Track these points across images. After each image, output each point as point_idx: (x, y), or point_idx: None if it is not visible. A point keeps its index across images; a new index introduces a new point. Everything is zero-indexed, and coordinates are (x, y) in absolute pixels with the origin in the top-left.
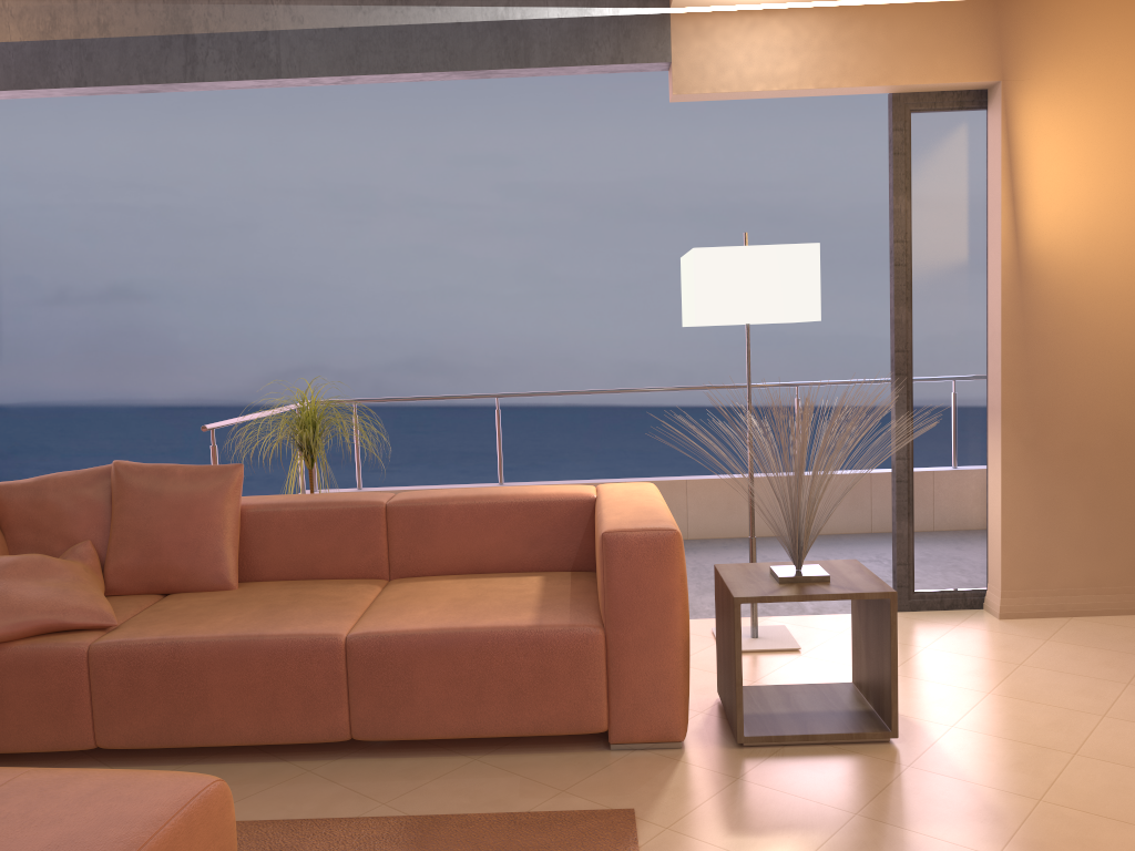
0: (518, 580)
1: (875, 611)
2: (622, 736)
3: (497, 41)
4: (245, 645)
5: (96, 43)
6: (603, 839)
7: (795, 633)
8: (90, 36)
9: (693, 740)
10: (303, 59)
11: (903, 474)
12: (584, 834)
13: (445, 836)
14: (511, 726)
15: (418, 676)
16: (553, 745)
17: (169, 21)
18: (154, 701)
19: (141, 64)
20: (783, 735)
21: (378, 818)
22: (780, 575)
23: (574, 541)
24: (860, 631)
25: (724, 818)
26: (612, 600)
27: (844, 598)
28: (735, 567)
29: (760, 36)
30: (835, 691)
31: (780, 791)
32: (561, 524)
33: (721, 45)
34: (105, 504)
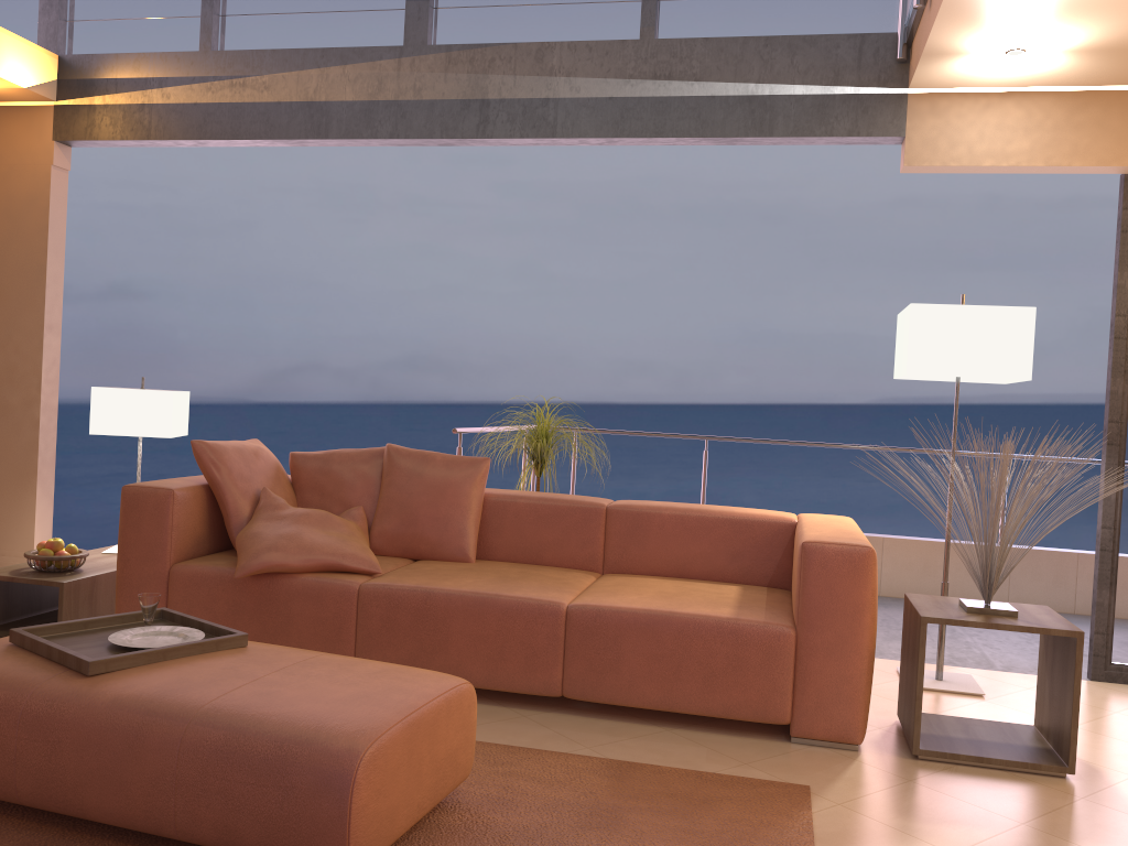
0: (718, 586)
1: (1061, 652)
2: (803, 730)
3: (745, 113)
4: (483, 601)
5: (410, 104)
6: (779, 802)
7: (980, 682)
8: (406, 98)
9: (869, 747)
10: (575, 122)
11: (1108, 543)
12: (763, 796)
13: (639, 777)
14: (702, 705)
15: (625, 648)
16: (738, 731)
17: (469, 88)
18: (405, 638)
19: (443, 122)
20: (957, 753)
21: (583, 756)
22: (968, 605)
23: (772, 559)
24: (1045, 673)
25: (893, 806)
26: (805, 603)
27: (1029, 631)
28: (925, 597)
29: (994, 115)
30: (1015, 730)
31: (950, 796)
32: (762, 543)
33: (954, 123)
34: (376, 479)
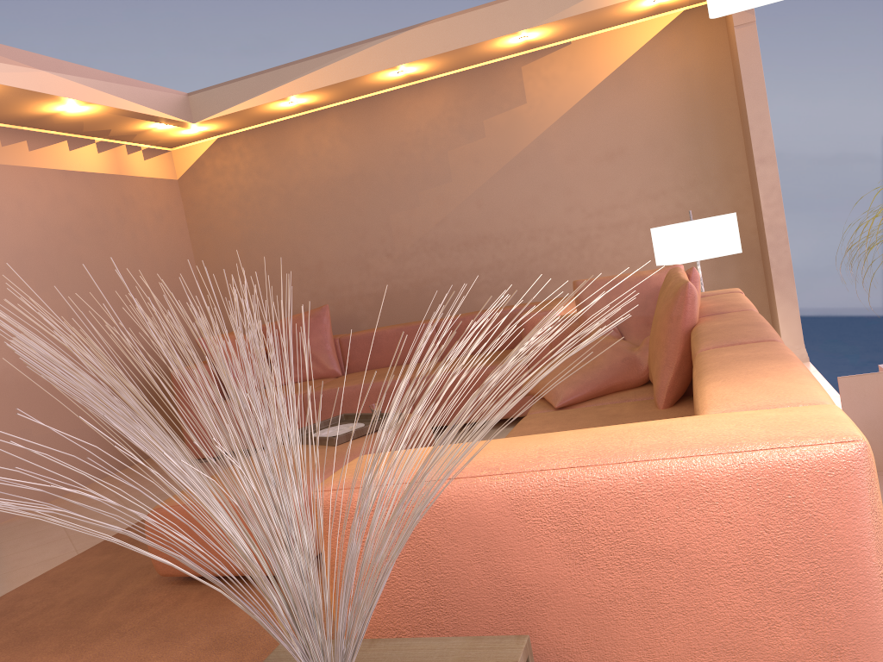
0: None
1: None
2: None
3: None
4: None
5: None
6: None
7: None
8: None
9: None
10: None
11: None
12: None
13: None
14: None
15: None
16: None
17: None
18: None
19: None
20: None
21: None
22: None
23: None
24: None
25: None
26: None
27: None
28: (478, 656)
29: None
30: None
31: None
32: None
33: None
34: None
